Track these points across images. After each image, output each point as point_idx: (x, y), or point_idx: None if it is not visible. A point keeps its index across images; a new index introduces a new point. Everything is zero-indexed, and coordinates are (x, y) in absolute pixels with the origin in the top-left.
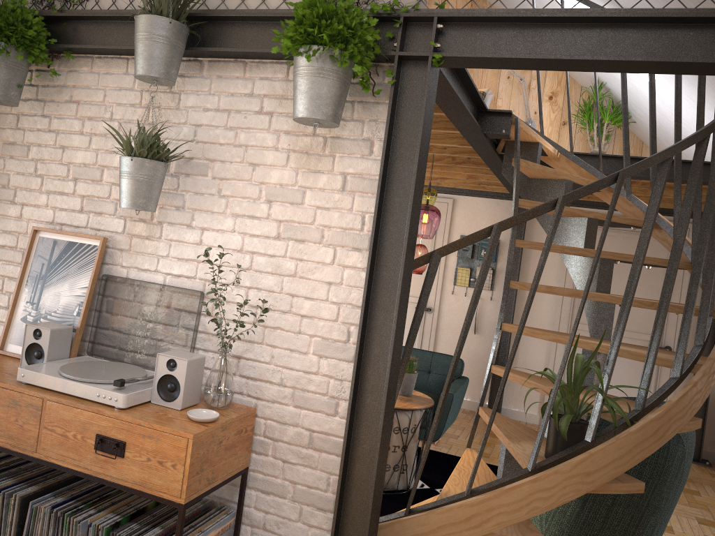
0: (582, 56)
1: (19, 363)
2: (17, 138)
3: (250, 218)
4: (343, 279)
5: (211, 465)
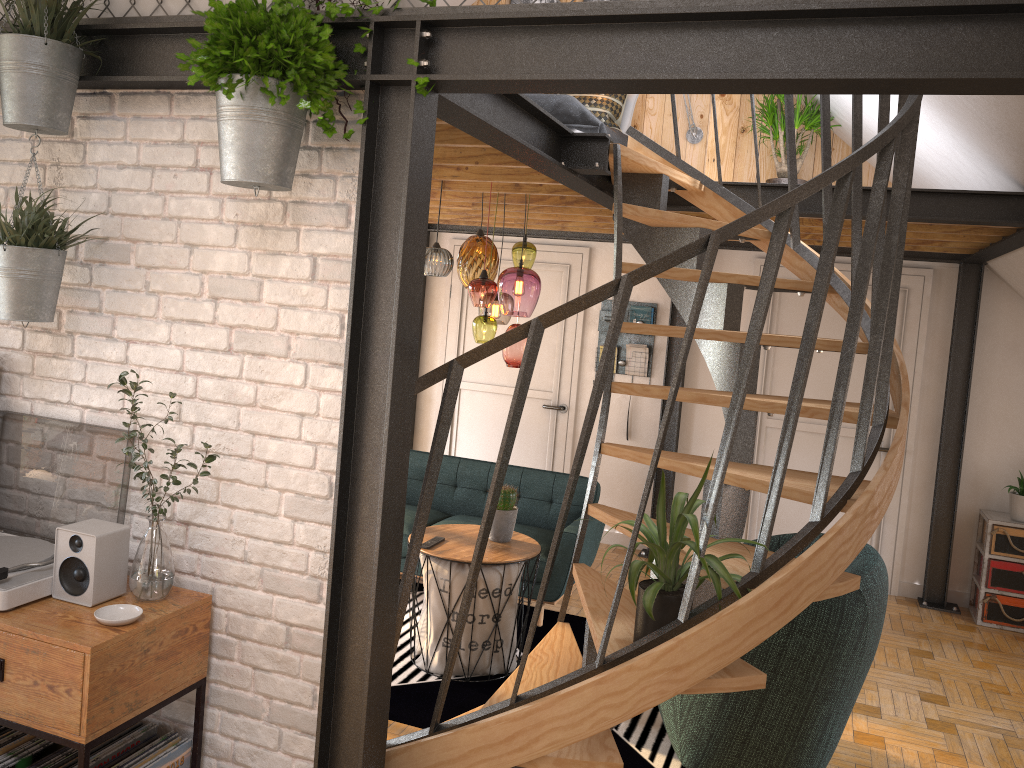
0: (621, 74)
1: None
2: None
3: (190, 323)
4: (319, 408)
5: (131, 684)
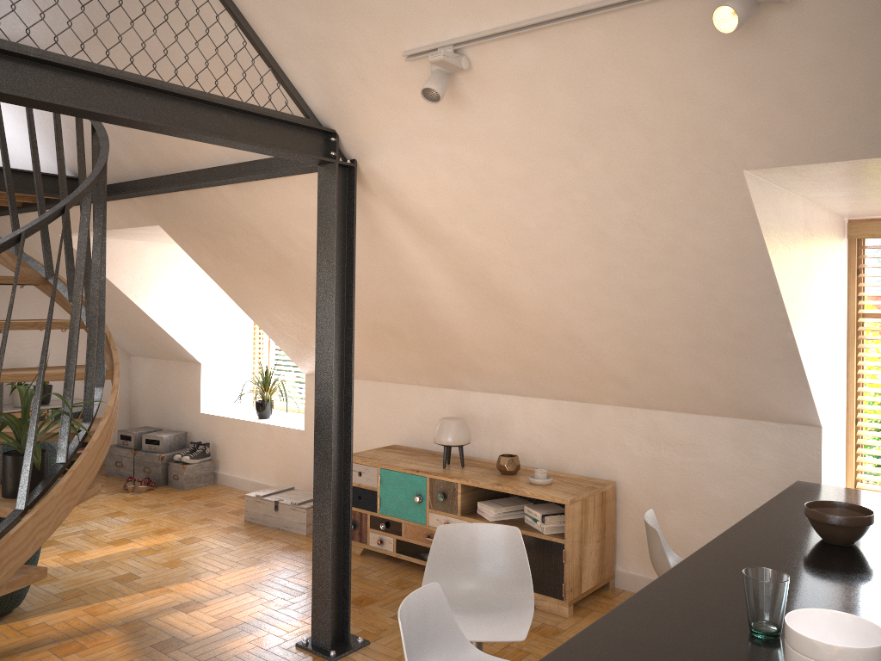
0: (72, 104)
1: None
2: None
3: None
4: None
5: None
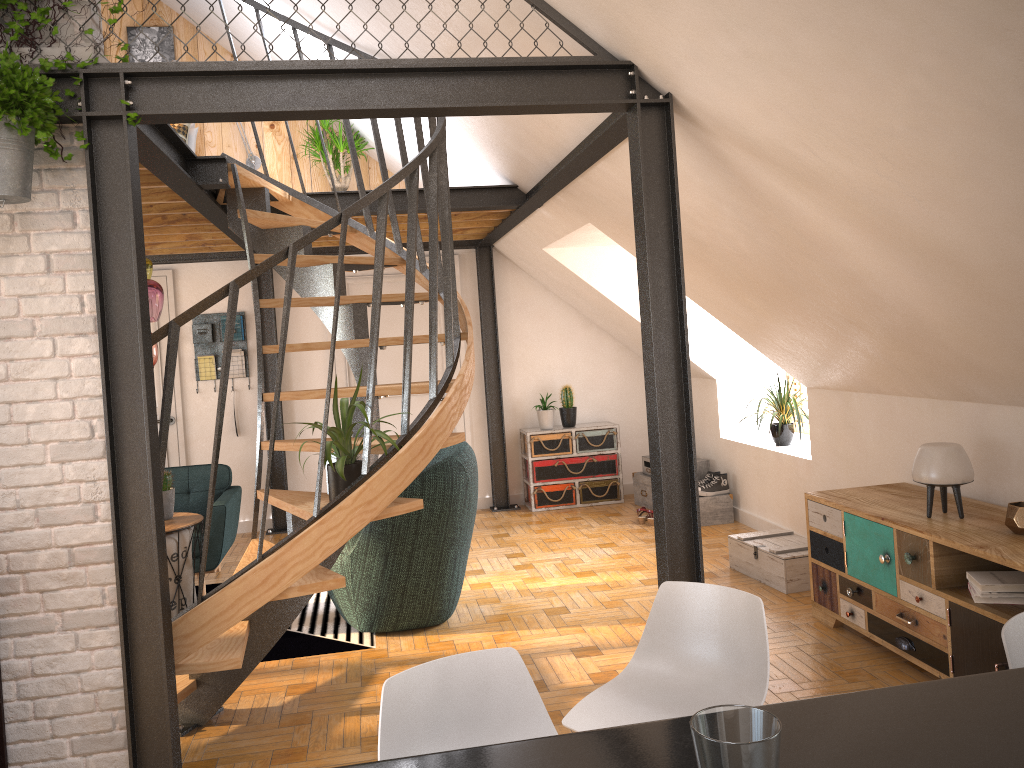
0: (281, 108)
1: None
2: None
3: None
4: (71, 371)
5: None
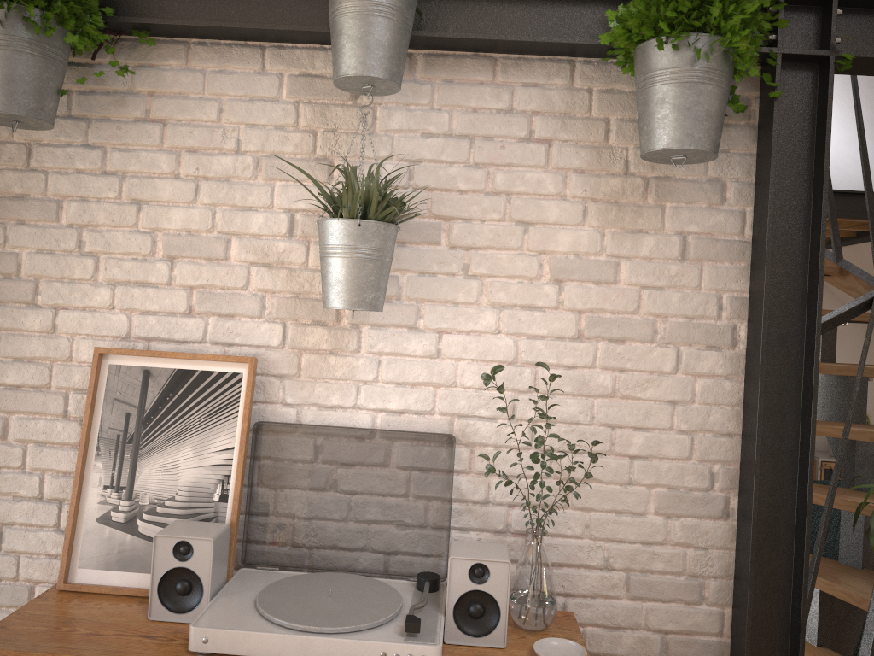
0: None
1: (125, 605)
2: (30, 187)
3: (525, 309)
4: (695, 394)
5: None
